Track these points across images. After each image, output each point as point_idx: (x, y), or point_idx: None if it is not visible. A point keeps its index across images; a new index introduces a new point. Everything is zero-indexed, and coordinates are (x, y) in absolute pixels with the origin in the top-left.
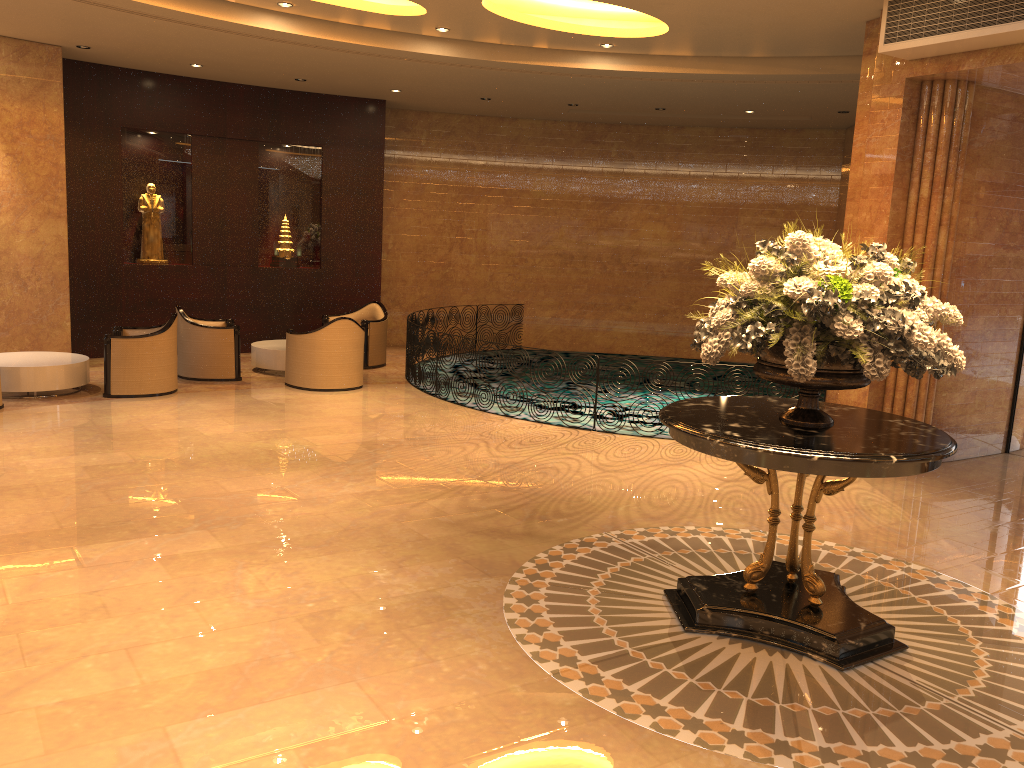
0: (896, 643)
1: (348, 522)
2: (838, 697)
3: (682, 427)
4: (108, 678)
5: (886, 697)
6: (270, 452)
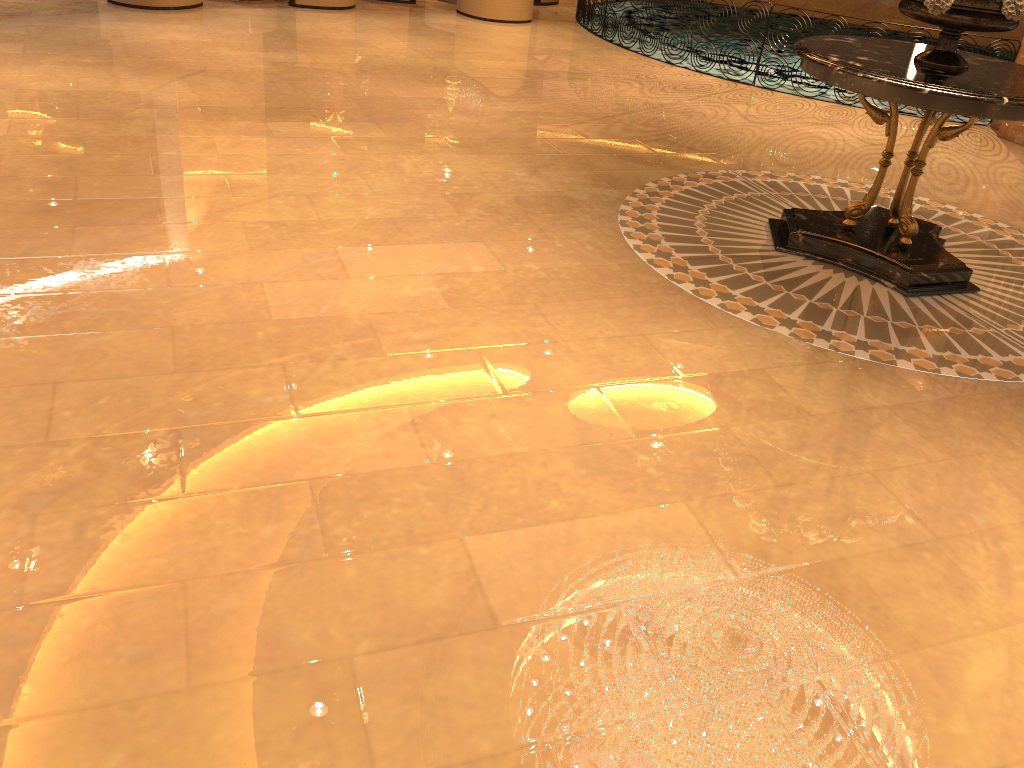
0: (969, 285)
1: (497, 133)
2: (893, 313)
3: (809, 55)
4: (294, 212)
5: (937, 320)
6: (435, 69)
